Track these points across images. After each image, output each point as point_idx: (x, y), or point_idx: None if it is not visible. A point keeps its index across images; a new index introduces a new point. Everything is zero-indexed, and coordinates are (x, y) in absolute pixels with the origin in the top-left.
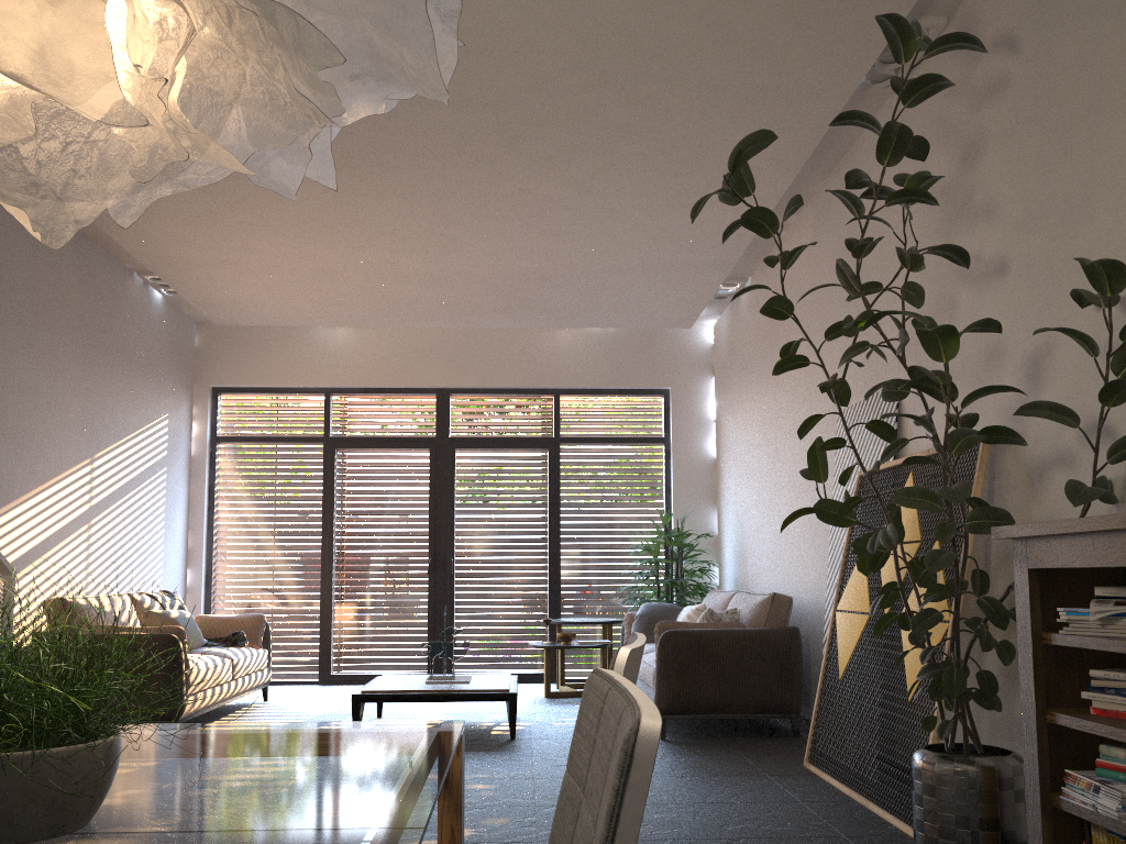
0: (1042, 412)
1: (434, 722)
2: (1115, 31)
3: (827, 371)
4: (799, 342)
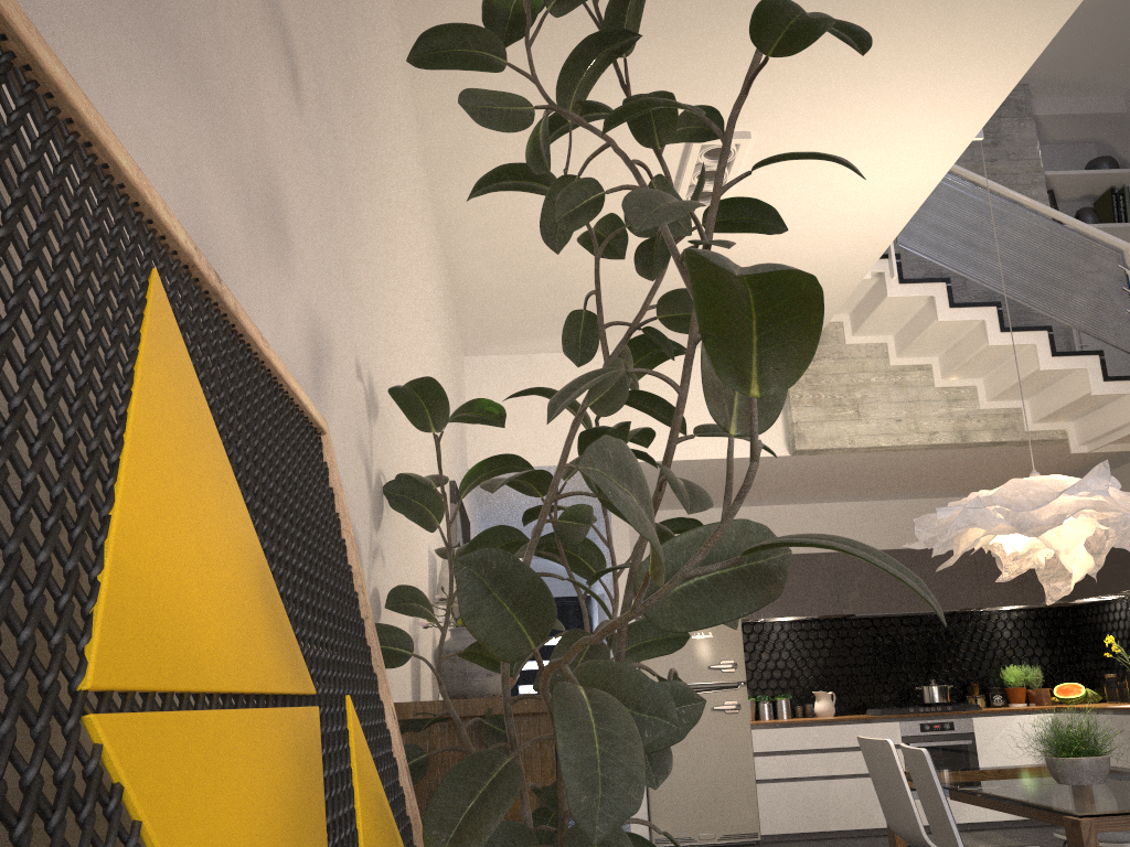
0: (507, 548)
1: (1092, 813)
2: (367, 85)
3: (709, 214)
4: (760, 4)
